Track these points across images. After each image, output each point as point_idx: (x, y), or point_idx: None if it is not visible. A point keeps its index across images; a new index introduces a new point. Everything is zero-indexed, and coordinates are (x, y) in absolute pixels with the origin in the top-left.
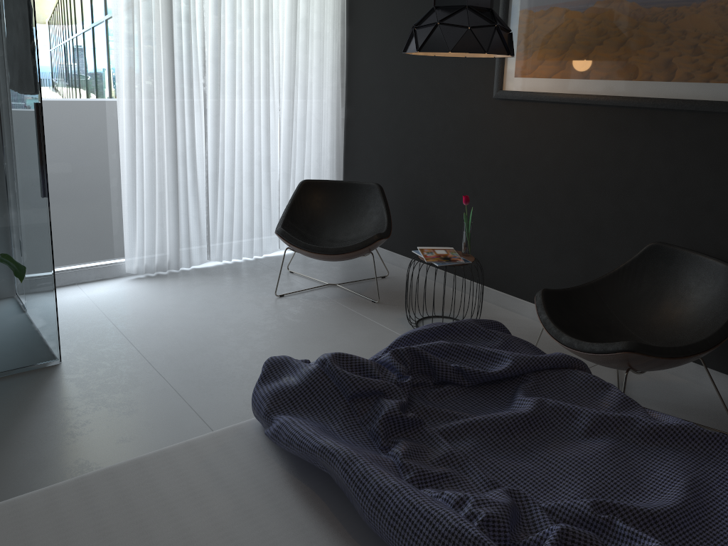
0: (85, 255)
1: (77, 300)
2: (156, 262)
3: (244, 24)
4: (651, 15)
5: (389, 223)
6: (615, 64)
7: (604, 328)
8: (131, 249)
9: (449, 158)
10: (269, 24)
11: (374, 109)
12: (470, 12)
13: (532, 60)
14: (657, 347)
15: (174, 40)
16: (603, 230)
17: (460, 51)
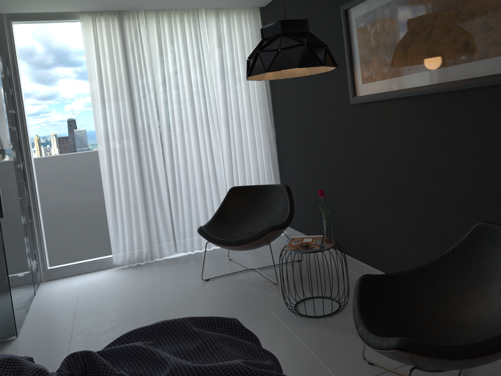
0: (88, 253)
1: (70, 286)
2: (136, 256)
3: (186, 80)
4: (445, 5)
5: (290, 216)
6: (426, 56)
7: (428, 315)
8: (116, 247)
9: (334, 158)
10: (202, 77)
11: (289, 127)
12: (284, 37)
13: (371, 67)
14: (433, 345)
15: (135, 99)
16: (446, 212)
17: (274, 70)
